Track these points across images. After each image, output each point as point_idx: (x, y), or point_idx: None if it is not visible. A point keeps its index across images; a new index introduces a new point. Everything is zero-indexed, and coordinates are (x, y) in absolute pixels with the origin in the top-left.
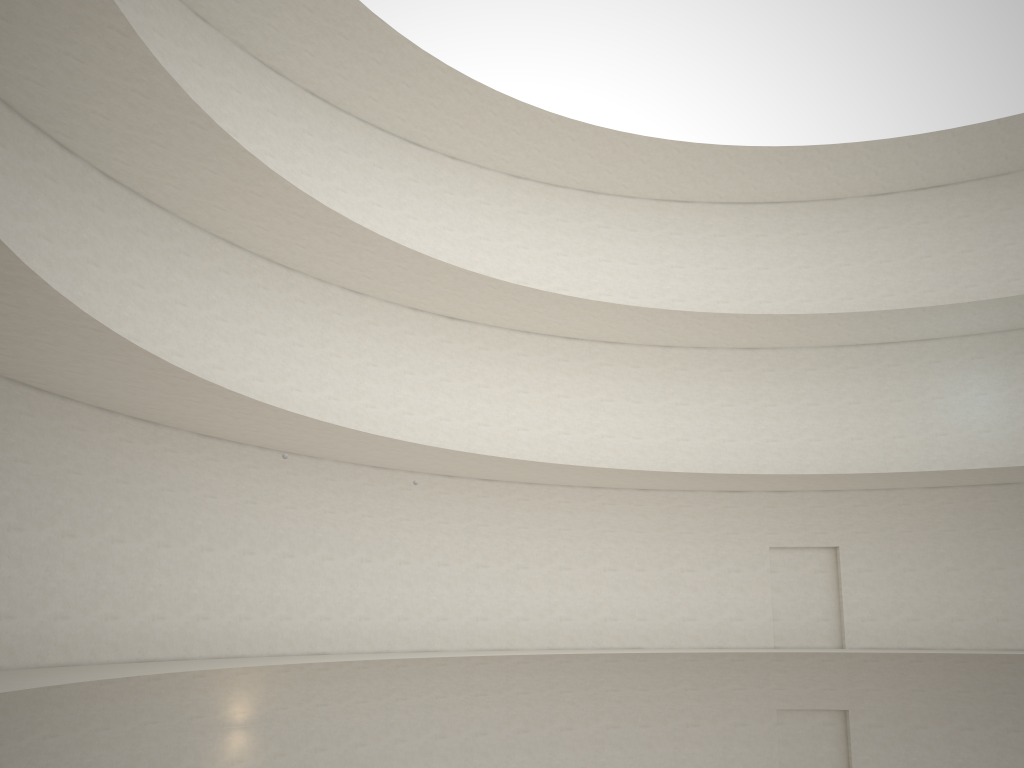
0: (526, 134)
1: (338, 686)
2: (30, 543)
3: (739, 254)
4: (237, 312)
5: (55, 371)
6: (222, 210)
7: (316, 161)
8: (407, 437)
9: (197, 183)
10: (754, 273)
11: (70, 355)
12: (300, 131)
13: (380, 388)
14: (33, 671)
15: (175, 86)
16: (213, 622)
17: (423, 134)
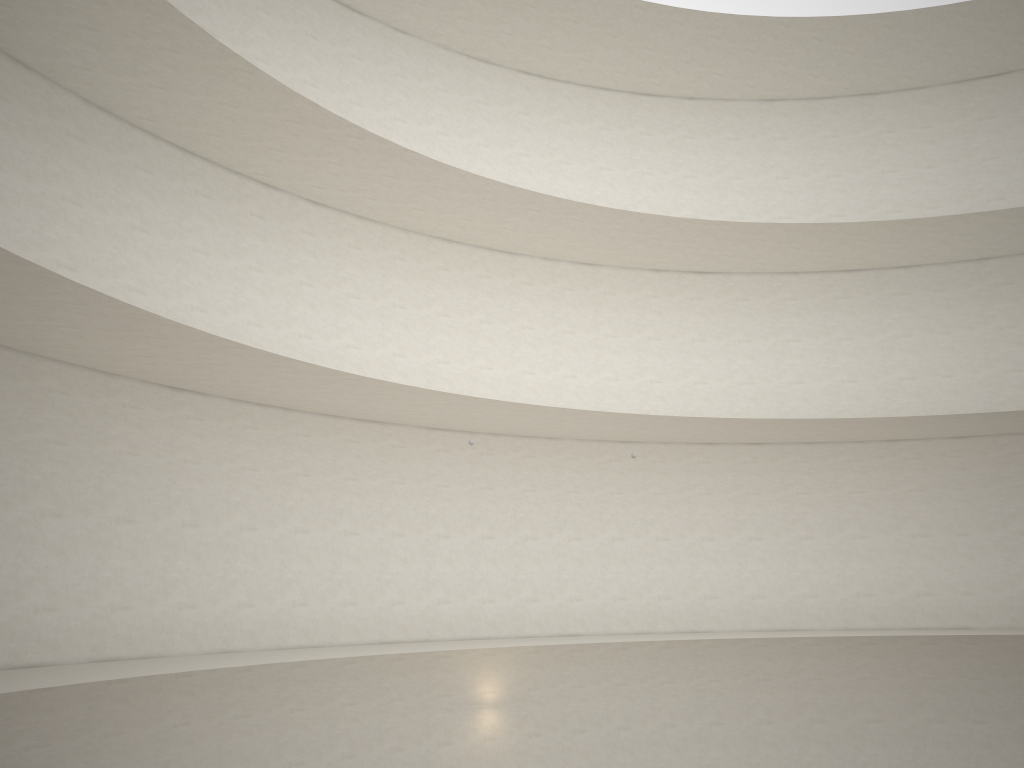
0: (762, 50)
1: (595, 668)
2: (264, 540)
3: None
4: (459, 306)
5: (254, 387)
6: (422, 211)
7: (534, 140)
8: (657, 407)
9: (386, 191)
10: None
11: (247, 372)
12: (515, 114)
13: (622, 359)
14: (262, 653)
15: (315, 106)
16: (455, 605)
17: (650, 82)
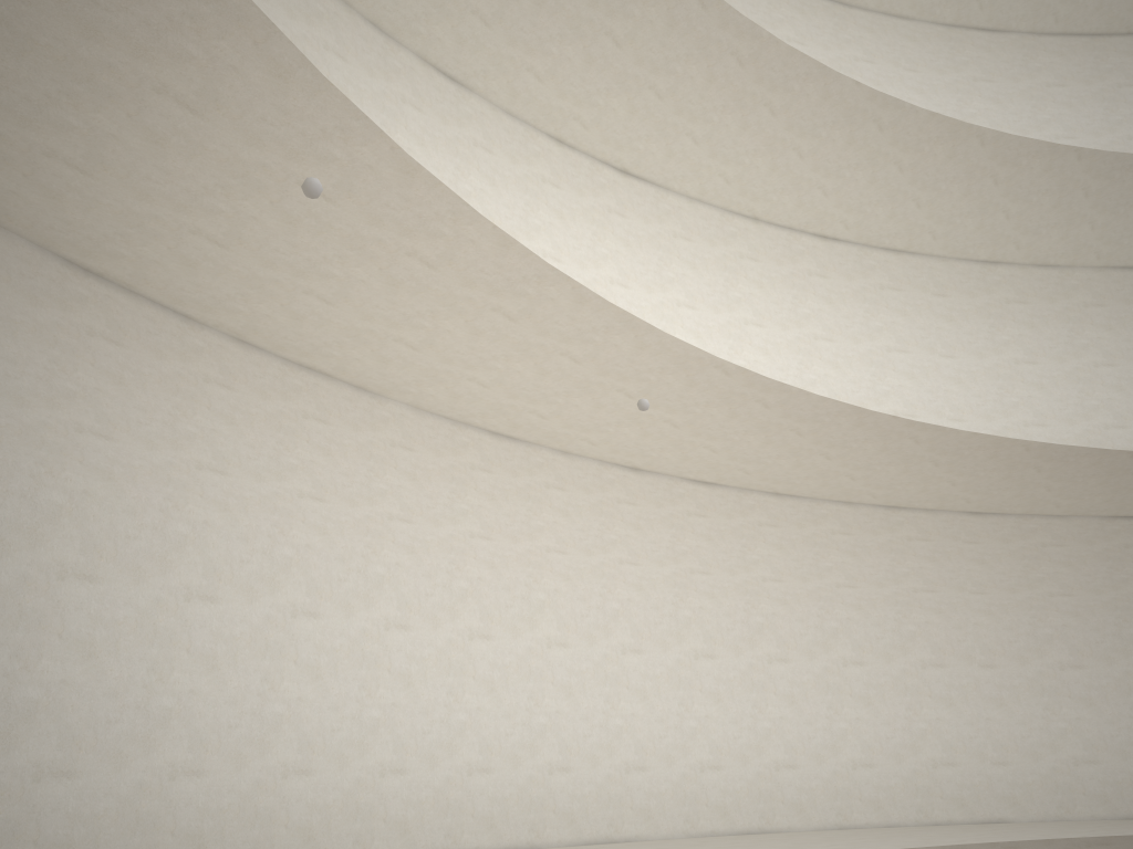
0: None
1: None
2: None
3: (1093, 115)
4: None
5: None
6: None
7: None
8: None
9: None
10: (1123, 145)
11: None
12: None
13: None
14: None
15: None
16: (89, 786)
17: None
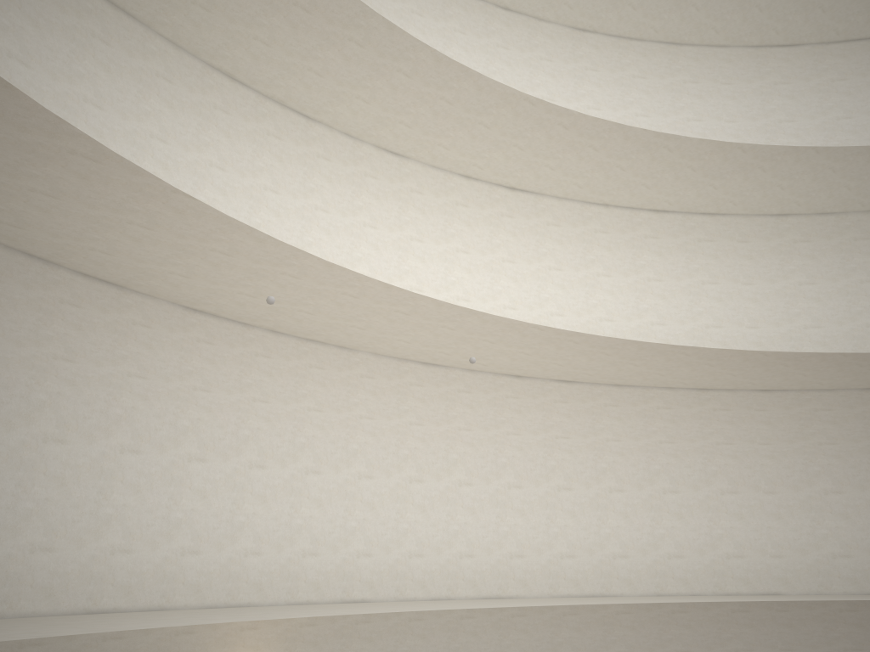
0: None
1: (383, 645)
2: None
3: (867, 99)
4: (239, 161)
5: None
6: (205, 10)
7: None
8: None
9: None
10: None
11: None
12: None
13: (428, 268)
14: None
15: None
16: (206, 558)
17: None
